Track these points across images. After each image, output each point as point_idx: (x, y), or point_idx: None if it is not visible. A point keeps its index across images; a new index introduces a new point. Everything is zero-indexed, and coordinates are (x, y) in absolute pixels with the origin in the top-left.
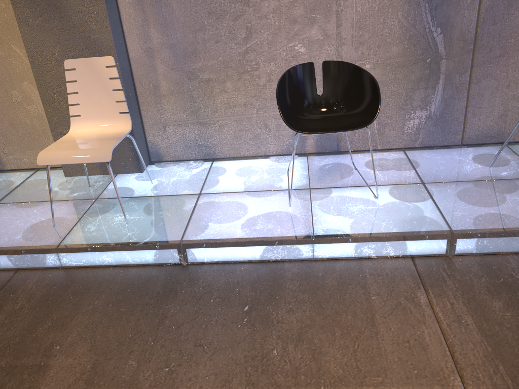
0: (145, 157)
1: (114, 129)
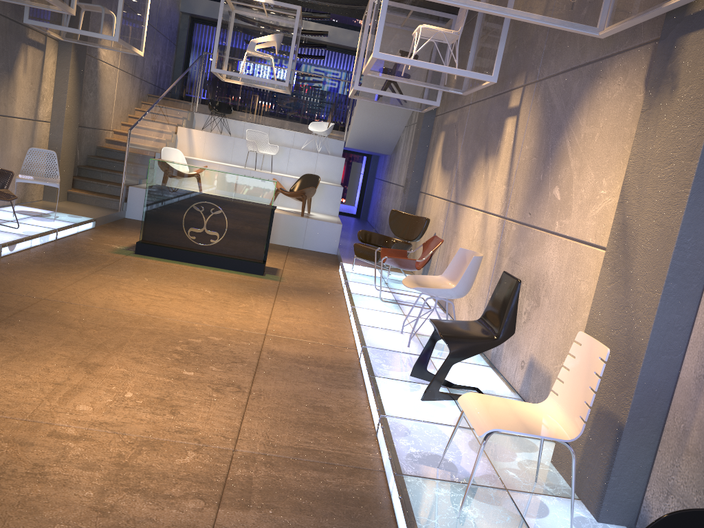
0: (623, 510)
1: (560, 429)
